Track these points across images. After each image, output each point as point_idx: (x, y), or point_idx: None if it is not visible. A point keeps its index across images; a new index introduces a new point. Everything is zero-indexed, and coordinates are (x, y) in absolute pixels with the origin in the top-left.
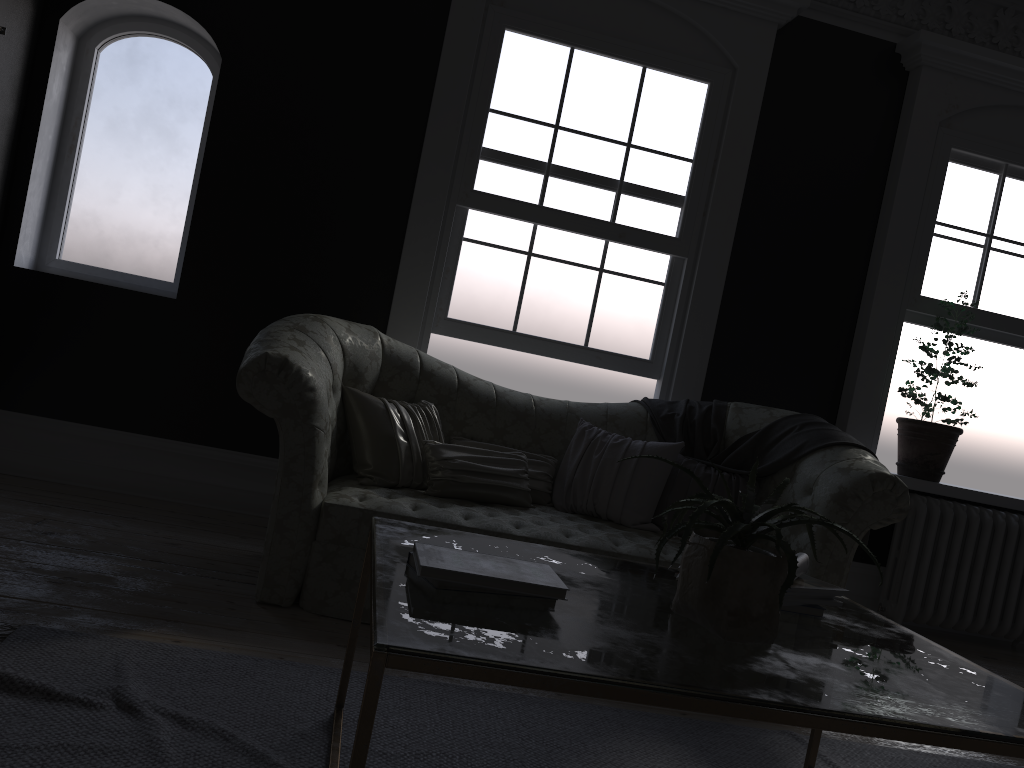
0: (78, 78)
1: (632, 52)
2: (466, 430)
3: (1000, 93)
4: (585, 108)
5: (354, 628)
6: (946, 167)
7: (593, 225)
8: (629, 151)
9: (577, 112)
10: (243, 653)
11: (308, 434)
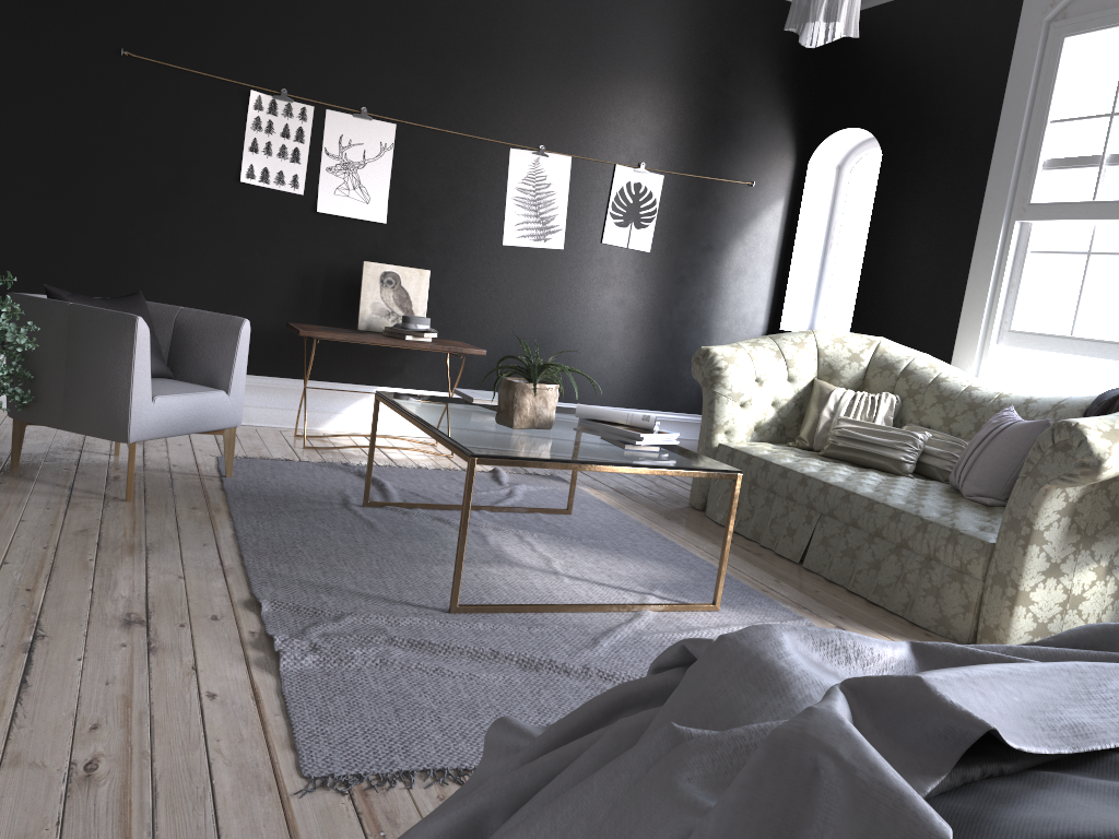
0: (836, 196)
1: None
2: (923, 419)
3: None
4: None
5: None
6: None
7: None
8: None
9: None
10: (608, 503)
11: (710, 397)
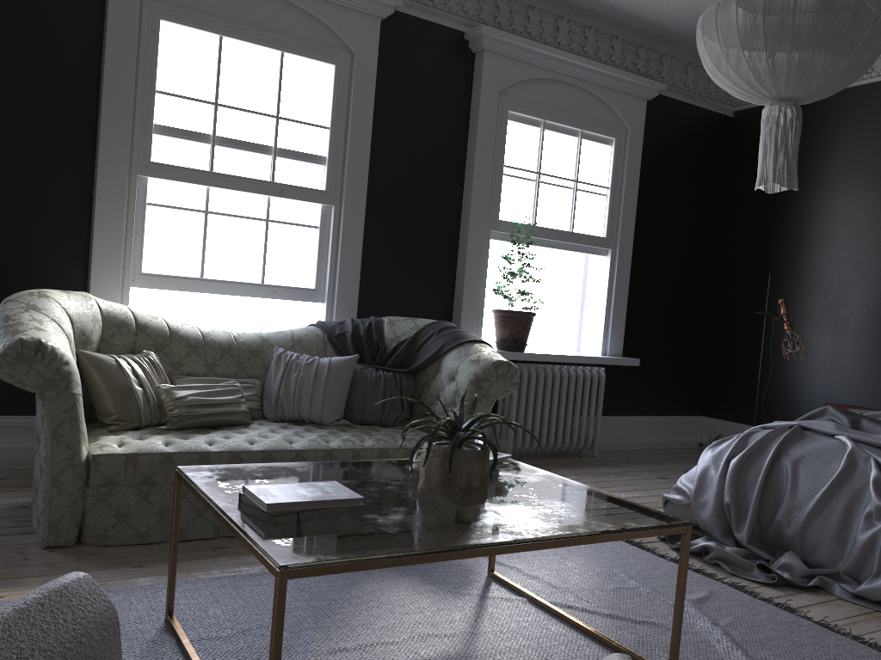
0: None
1: (271, 40)
2: (183, 369)
3: (536, 70)
4: (238, 88)
5: (174, 552)
6: (507, 125)
7: (257, 185)
8: (278, 122)
9: (232, 91)
10: None
11: (70, 401)
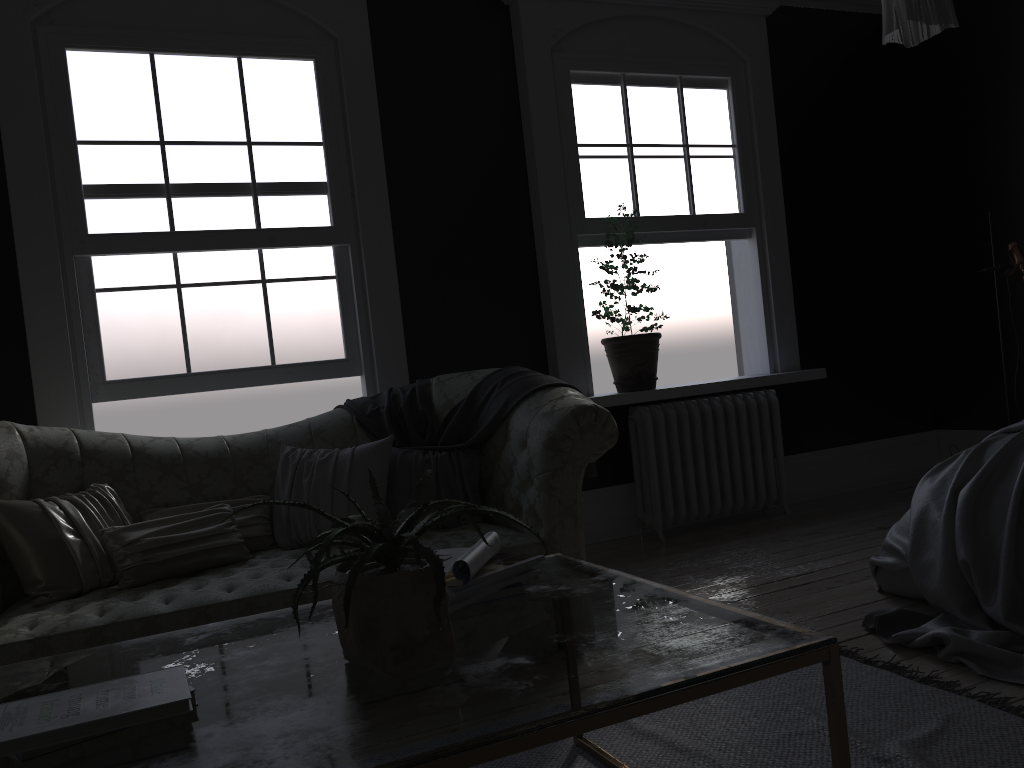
0: None
1: (220, 44)
2: (157, 499)
3: (597, 8)
4: (188, 115)
5: None
6: (571, 90)
7: (238, 237)
8: (252, 149)
9: (180, 122)
10: None
11: None
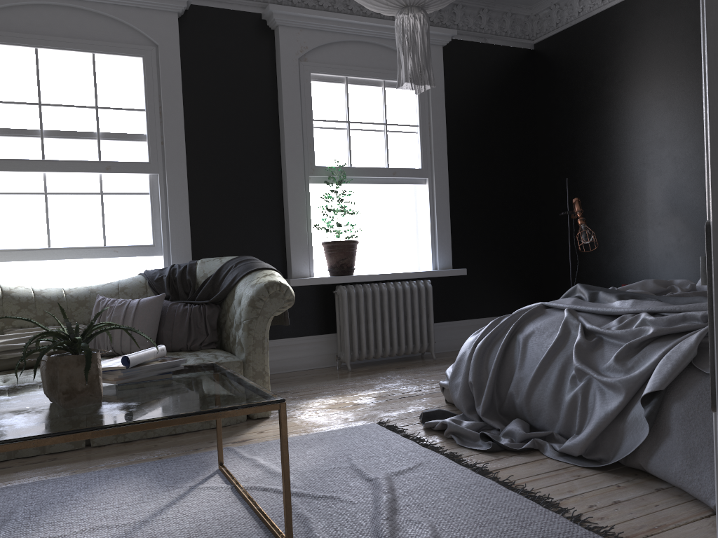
0: None
1: (81, 45)
2: (15, 323)
3: (330, 35)
4: (58, 88)
5: None
6: (310, 85)
7: (86, 165)
8: (98, 111)
9: (52, 92)
10: None
11: None
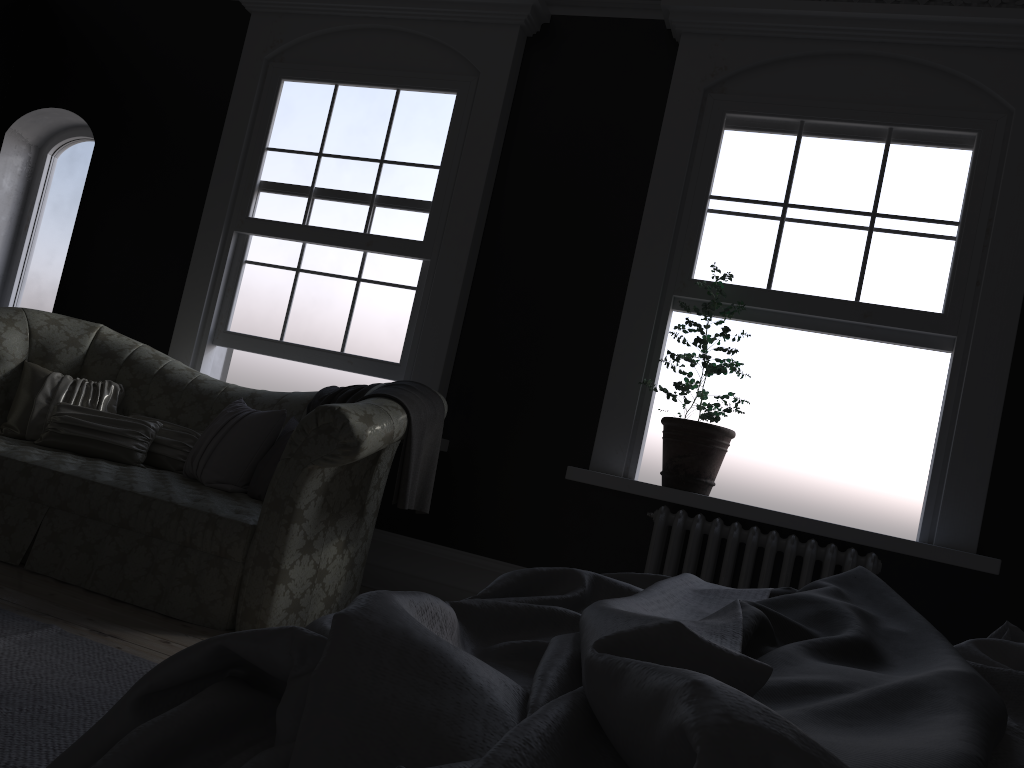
0: (36, 177)
1: (385, 78)
2: (149, 409)
3: (781, 44)
4: (345, 134)
5: None
6: (719, 135)
7: (345, 237)
8: (381, 166)
9: (338, 139)
10: None
11: None
